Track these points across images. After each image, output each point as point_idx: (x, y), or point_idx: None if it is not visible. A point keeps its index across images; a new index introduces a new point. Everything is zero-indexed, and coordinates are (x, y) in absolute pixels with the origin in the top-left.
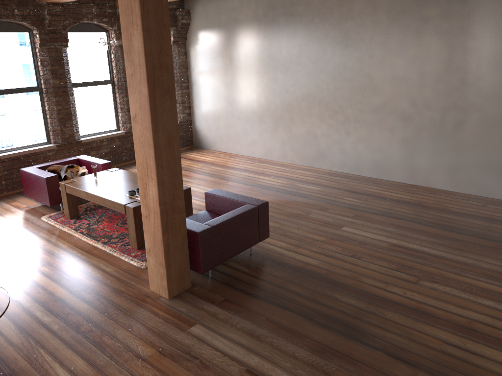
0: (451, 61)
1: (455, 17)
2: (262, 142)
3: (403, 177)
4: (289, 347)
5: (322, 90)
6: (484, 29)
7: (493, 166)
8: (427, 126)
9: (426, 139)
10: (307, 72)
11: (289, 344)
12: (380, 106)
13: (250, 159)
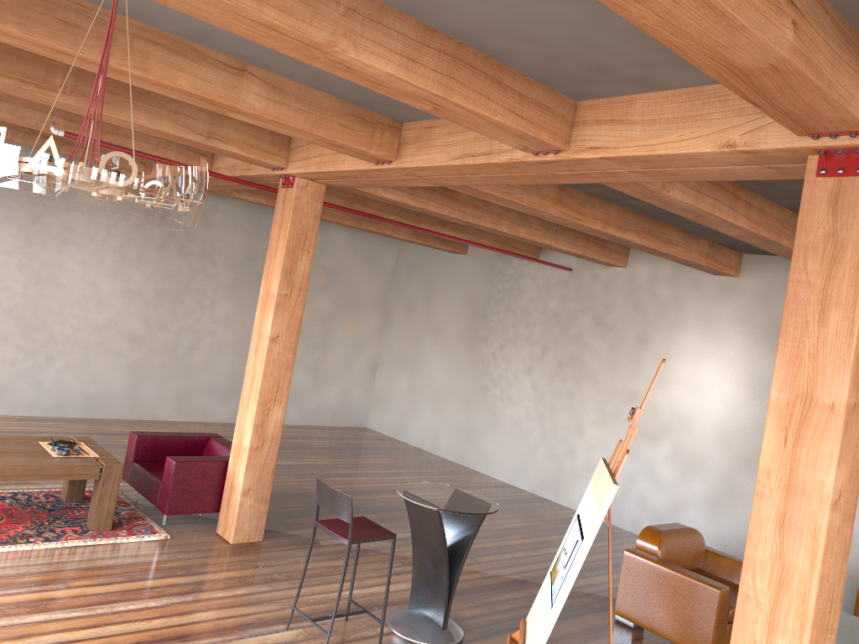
0: (191, 282)
1: (199, 241)
2: None
3: (124, 412)
4: None
5: (14, 295)
6: (222, 258)
7: (219, 389)
8: (159, 349)
9: (156, 364)
10: None
11: None
12: (104, 324)
13: None
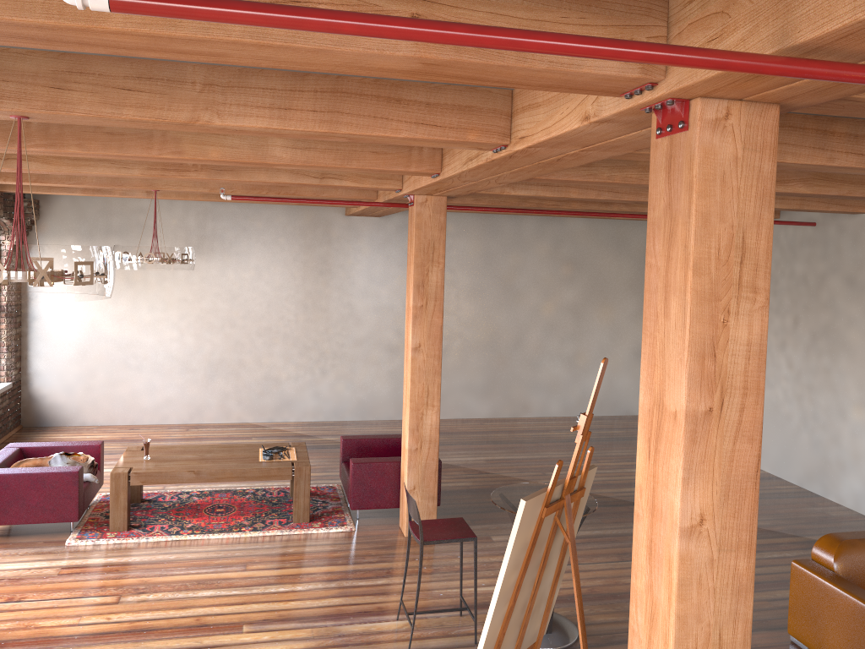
0: None
1: None
2: (185, 399)
3: (392, 414)
4: None
5: (289, 323)
6: (459, 265)
7: (475, 387)
8: None
9: None
10: (267, 300)
11: None
12: (363, 338)
13: (170, 427)
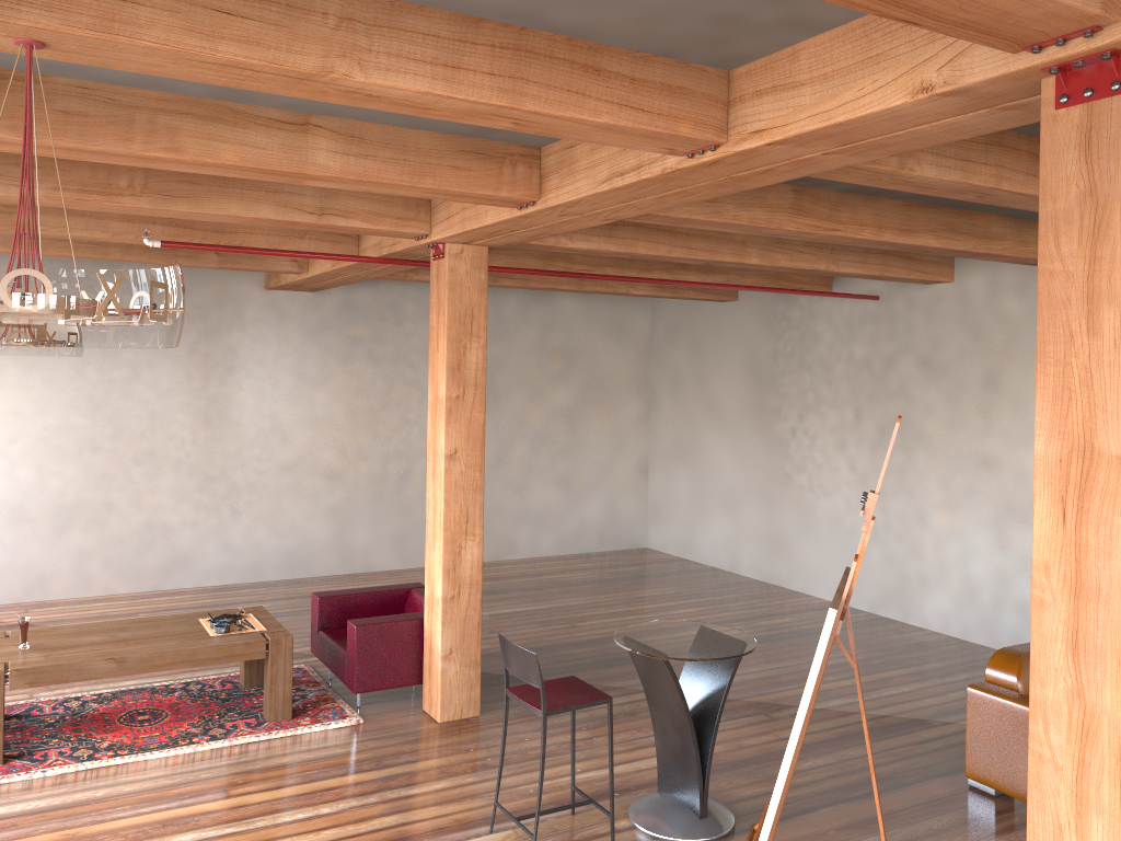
0: (390, 395)
1: (391, 341)
2: (17, 565)
3: (334, 567)
4: (632, 681)
5: (183, 443)
6: (423, 358)
7: None
8: (364, 484)
9: (363, 502)
10: (149, 411)
11: (628, 681)
12: (293, 462)
13: None
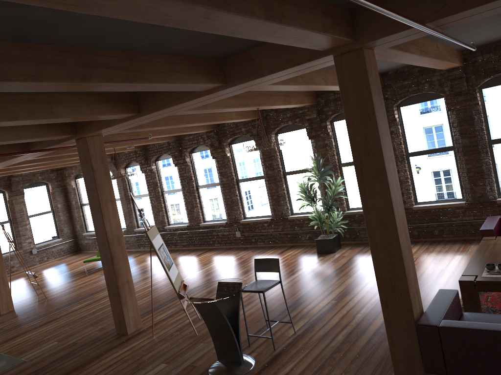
0: None
1: None
2: None
3: None
4: None
5: None
6: None
7: None
8: None
9: None
10: None
11: None
12: None
13: None
